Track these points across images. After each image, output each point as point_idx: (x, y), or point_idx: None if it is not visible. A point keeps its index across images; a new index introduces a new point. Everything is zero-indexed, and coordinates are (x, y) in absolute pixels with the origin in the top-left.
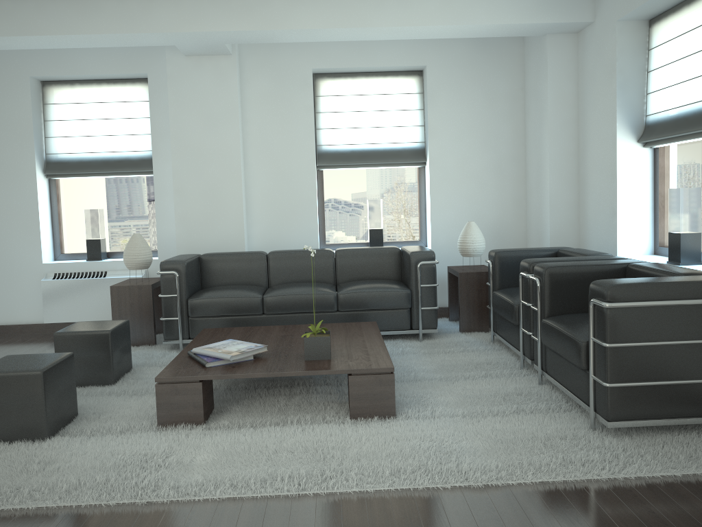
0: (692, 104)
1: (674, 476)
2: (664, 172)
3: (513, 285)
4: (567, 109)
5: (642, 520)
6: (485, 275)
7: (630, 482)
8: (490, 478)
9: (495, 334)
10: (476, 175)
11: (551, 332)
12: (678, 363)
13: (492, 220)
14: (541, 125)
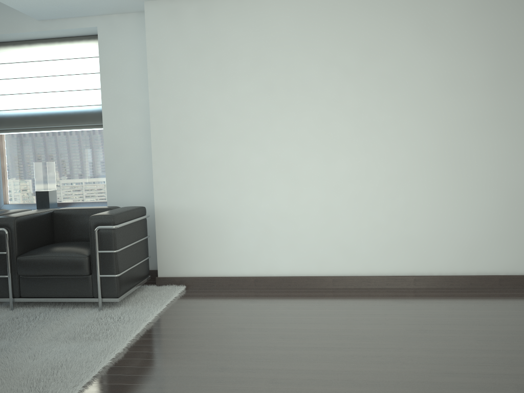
0: (40, 109)
1: (165, 308)
2: (3, 152)
3: None
4: None
5: (193, 322)
6: None
7: (159, 317)
8: (119, 345)
9: None
10: None
11: (40, 262)
12: (134, 254)
13: None
14: None
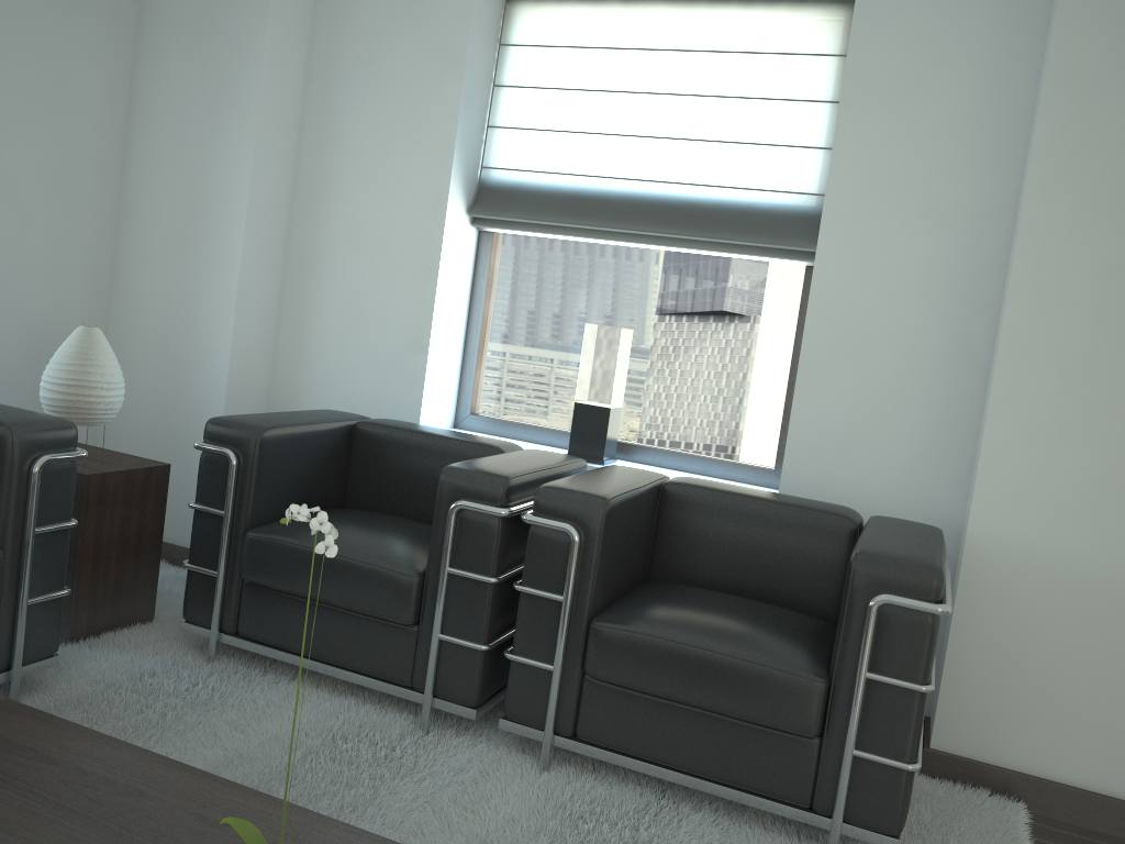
0: (622, 181)
1: None
2: (494, 279)
3: (280, 509)
4: (289, 95)
5: None
6: (143, 477)
7: None
8: None
9: (228, 639)
10: (10, 186)
11: (668, 656)
12: None
13: (36, 313)
14: (223, 112)
